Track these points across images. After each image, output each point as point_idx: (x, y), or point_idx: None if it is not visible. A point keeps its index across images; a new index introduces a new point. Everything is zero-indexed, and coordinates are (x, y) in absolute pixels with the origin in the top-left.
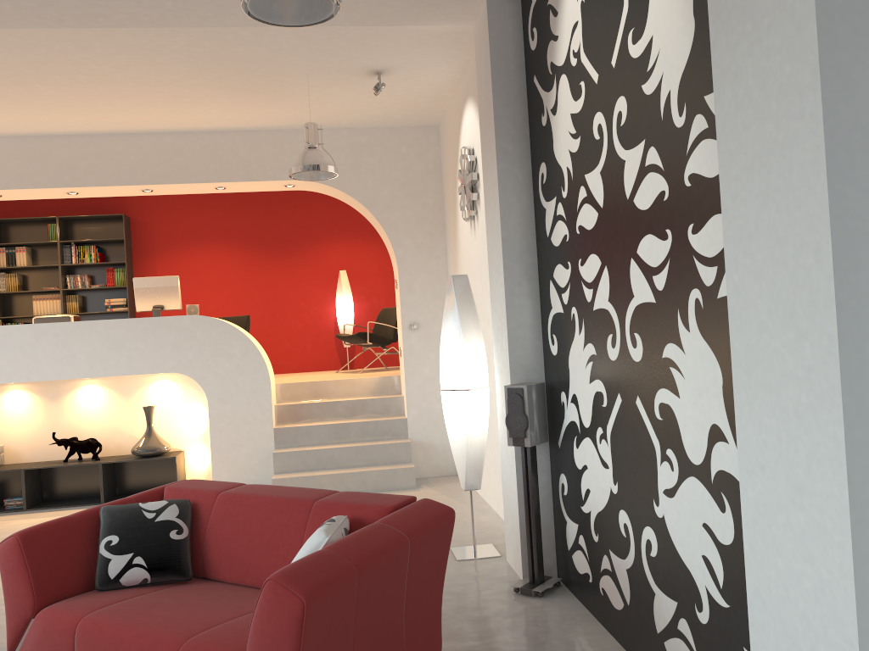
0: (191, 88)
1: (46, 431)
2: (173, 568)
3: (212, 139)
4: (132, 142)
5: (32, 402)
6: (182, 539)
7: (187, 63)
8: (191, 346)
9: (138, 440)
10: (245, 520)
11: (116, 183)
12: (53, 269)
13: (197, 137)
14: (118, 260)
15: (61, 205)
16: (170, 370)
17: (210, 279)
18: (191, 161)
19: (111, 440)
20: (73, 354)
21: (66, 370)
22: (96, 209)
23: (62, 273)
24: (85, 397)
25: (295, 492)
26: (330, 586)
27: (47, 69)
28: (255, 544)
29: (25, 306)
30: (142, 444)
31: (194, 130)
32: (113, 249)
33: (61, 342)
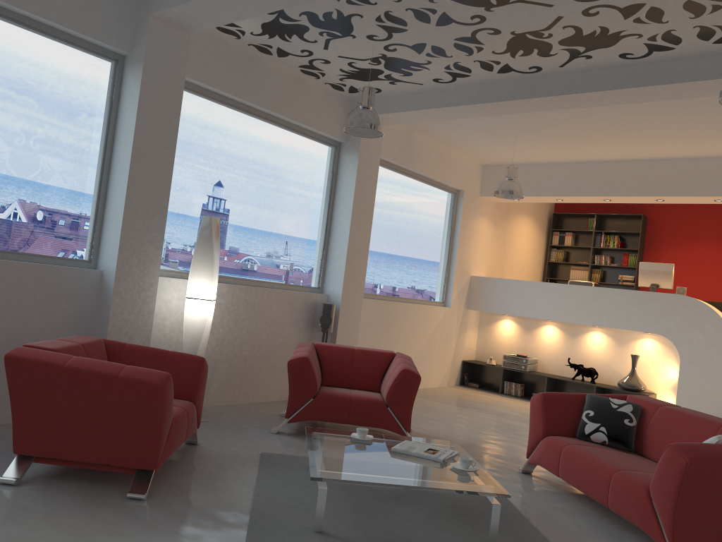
0: (701, 130)
1: (564, 356)
2: (622, 440)
3: (716, 163)
4: (654, 166)
5: (559, 335)
6: (631, 426)
7: (699, 115)
8: (673, 317)
9: (623, 377)
10: (673, 426)
11: (637, 194)
12: (586, 249)
13: (704, 162)
14: (633, 248)
15: (599, 205)
16: (654, 331)
17: (703, 269)
18: (696, 180)
19: (605, 372)
20: (589, 308)
21: (583, 318)
22: (623, 210)
23: (592, 253)
24: (592, 339)
25: (712, 417)
26: (708, 461)
27: (602, 124)
28: (677, 441)
29: (564, 272)
30: (626, 380)
31: (703, 156)
32: (630, 239)
33: (583, 298)
